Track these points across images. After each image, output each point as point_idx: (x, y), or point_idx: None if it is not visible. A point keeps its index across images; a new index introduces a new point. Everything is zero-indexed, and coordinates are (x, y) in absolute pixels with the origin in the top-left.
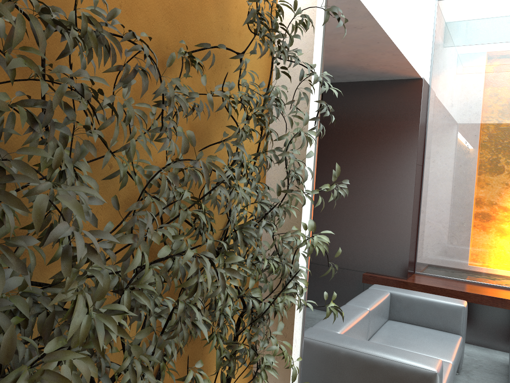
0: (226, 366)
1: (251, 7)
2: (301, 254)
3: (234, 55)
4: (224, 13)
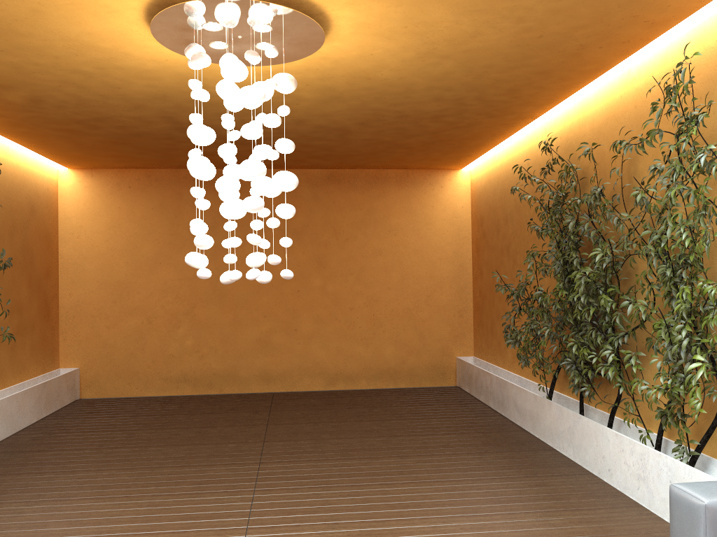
0: None
1: None
2: None
3: None
4: (715, 99)
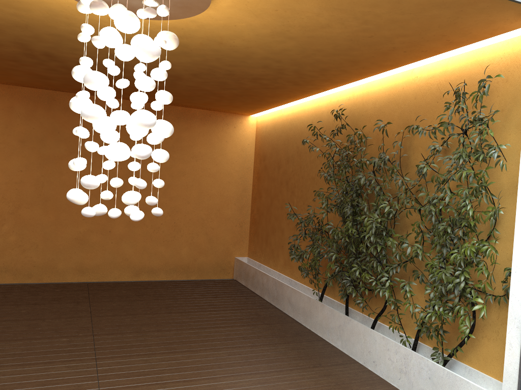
0: (493, 340)
1: (514, 87)
2: (515, 269)
3: (497, 126)
4: (486, 106)
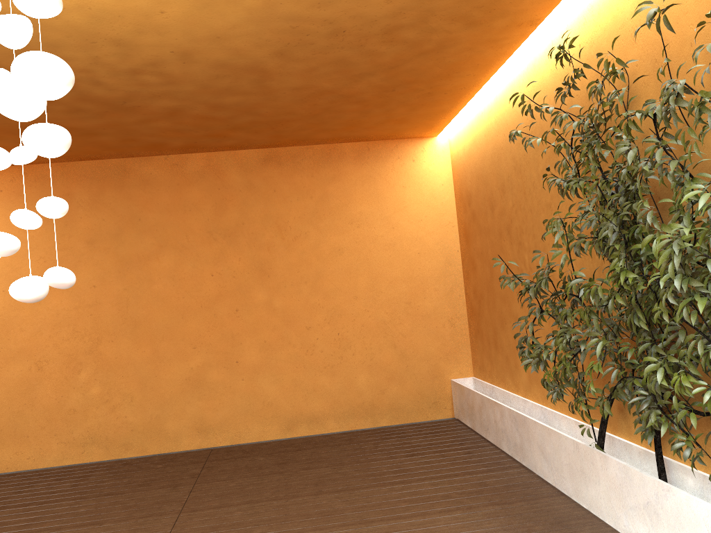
0: None
1: None
2: None
3: None
4: None
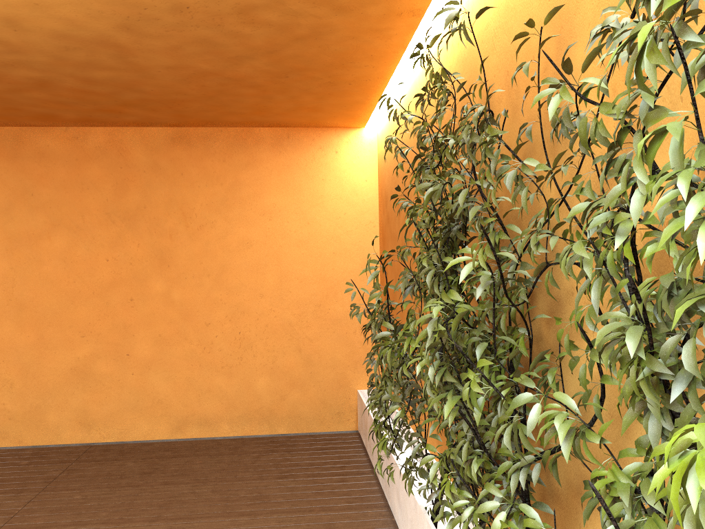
0: None
1: None
2: None
3: None
4: None
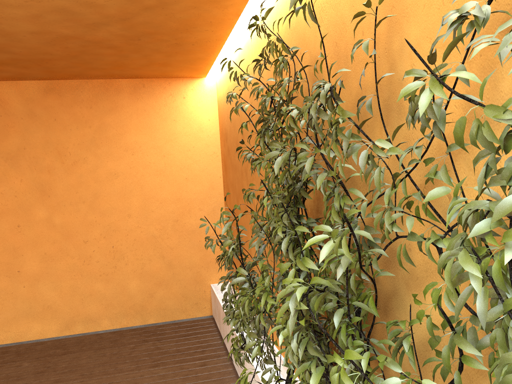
0: None
1: None
2: None
3: None
4: None
